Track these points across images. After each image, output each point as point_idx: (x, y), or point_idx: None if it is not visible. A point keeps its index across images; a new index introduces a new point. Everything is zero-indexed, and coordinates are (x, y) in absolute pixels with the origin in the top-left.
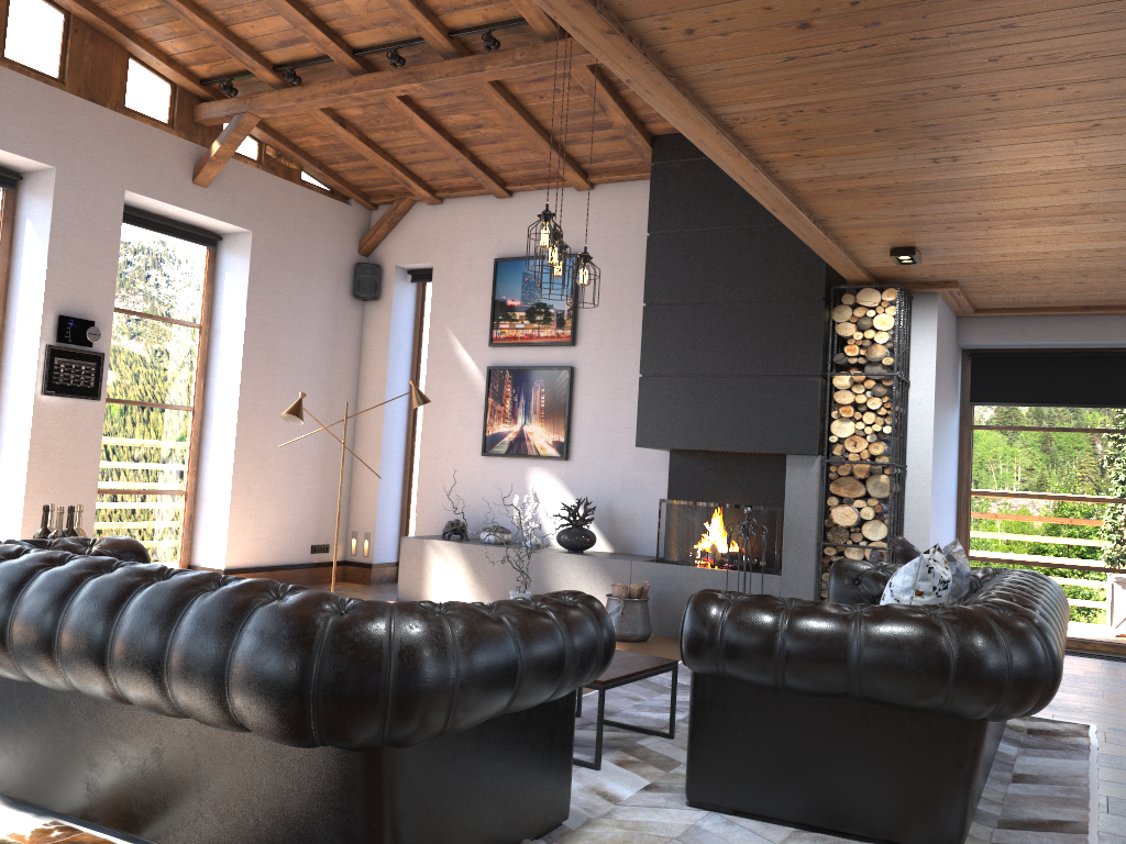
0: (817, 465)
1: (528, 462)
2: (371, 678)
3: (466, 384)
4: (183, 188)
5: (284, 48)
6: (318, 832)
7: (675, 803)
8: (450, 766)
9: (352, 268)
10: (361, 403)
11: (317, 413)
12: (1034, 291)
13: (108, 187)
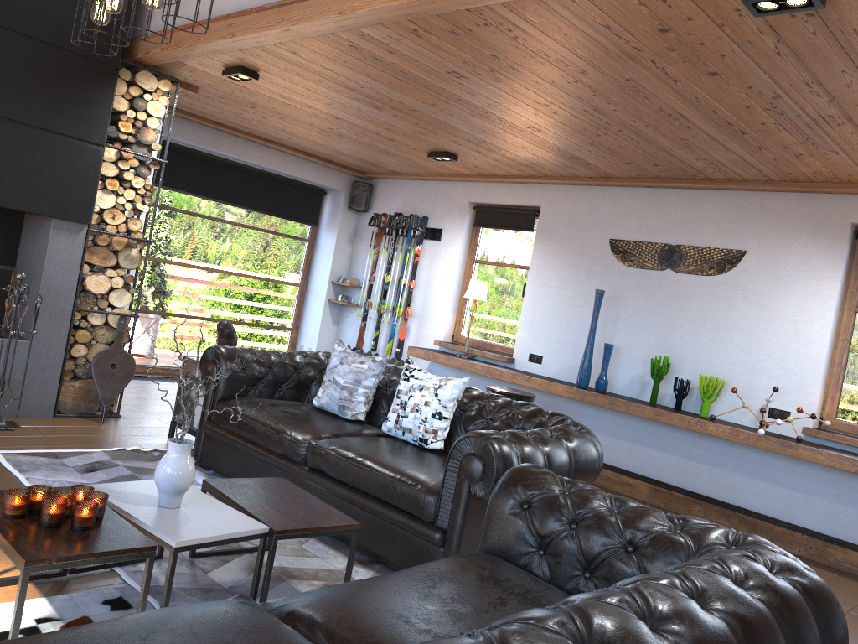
0: (85, 234)
1: None
2: None
3: None
4: None
5: None
6: None
7: None
8: None
9: None
10: None
11: None
12: (220, 108)
13: None
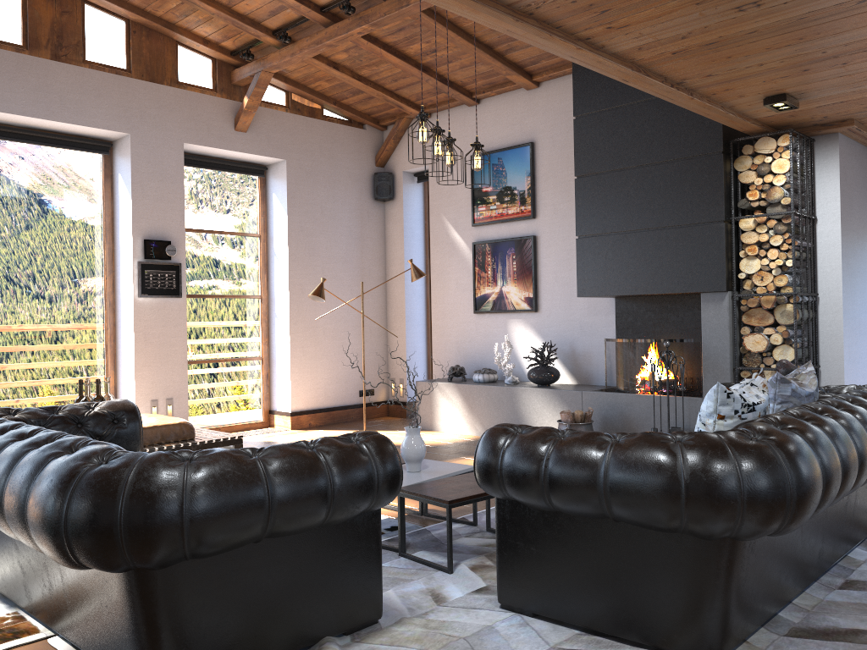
0: (727, 300)
1: (508, 315)
2: (105, 517)
3: (459, 258)
4: (227, 135)
5: (274, 17)
6: (118, 632)
7: (491, 605)
8: (224, 581)
9: (371, 178)
10: (388, 281)
11: (353, 291)
12: None
13: (170, 142)
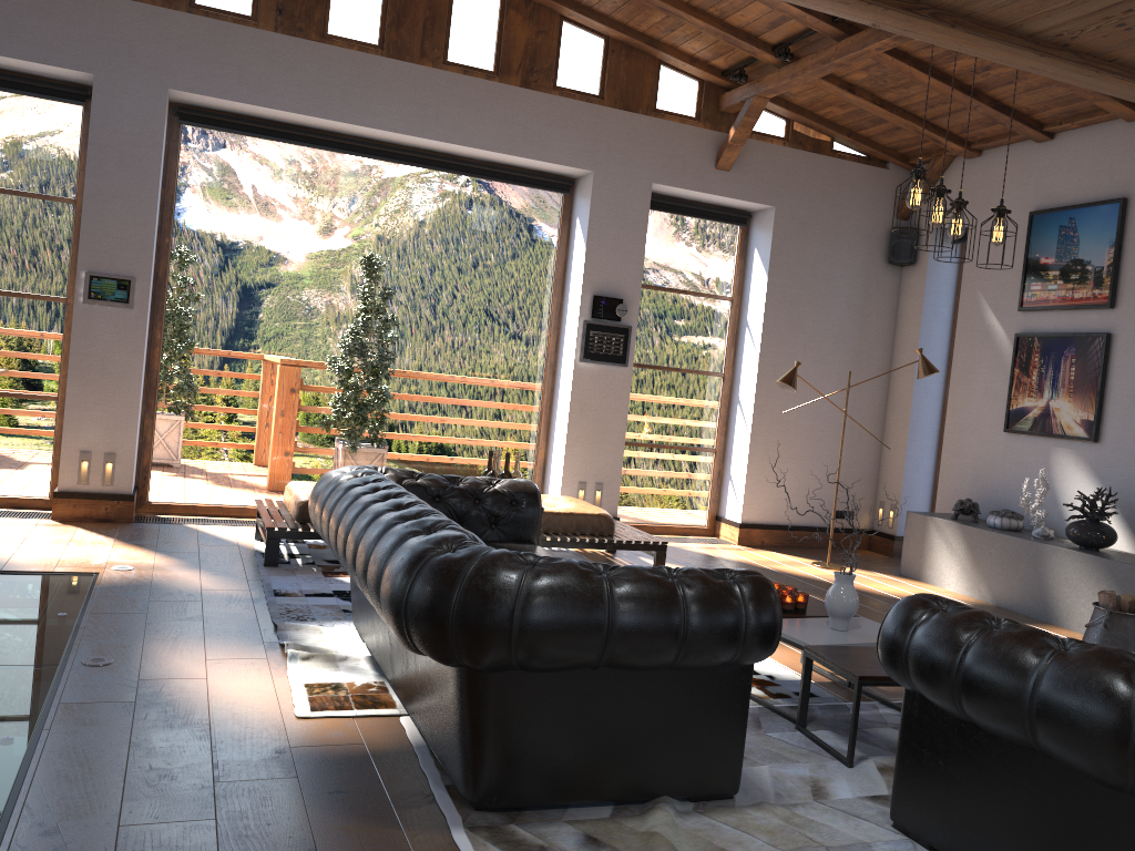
0: None
1: (1053, 442)
2: (439, 606)
3: (993, 352)
4: (705, 174)
5: (775, 29)
6: (447, 727)
7: (881, 819)
8: (554, 702)
9: (887, 234)
10: (893, 372)
11: (842, 381)
12: None
13: (637, 182)
